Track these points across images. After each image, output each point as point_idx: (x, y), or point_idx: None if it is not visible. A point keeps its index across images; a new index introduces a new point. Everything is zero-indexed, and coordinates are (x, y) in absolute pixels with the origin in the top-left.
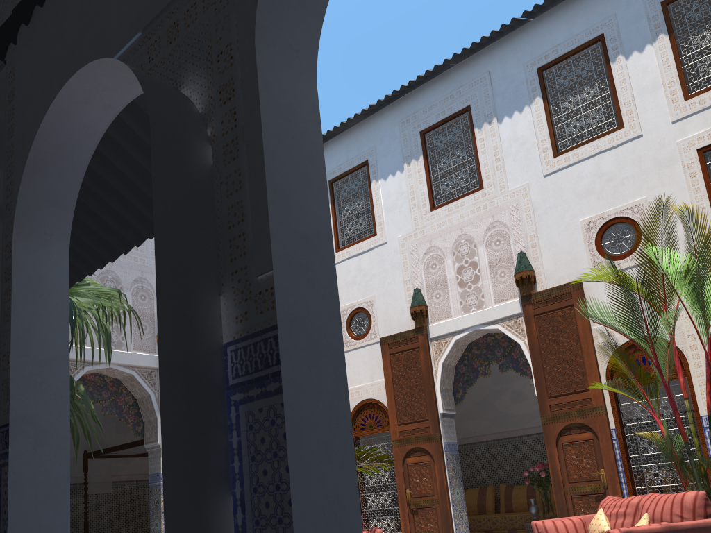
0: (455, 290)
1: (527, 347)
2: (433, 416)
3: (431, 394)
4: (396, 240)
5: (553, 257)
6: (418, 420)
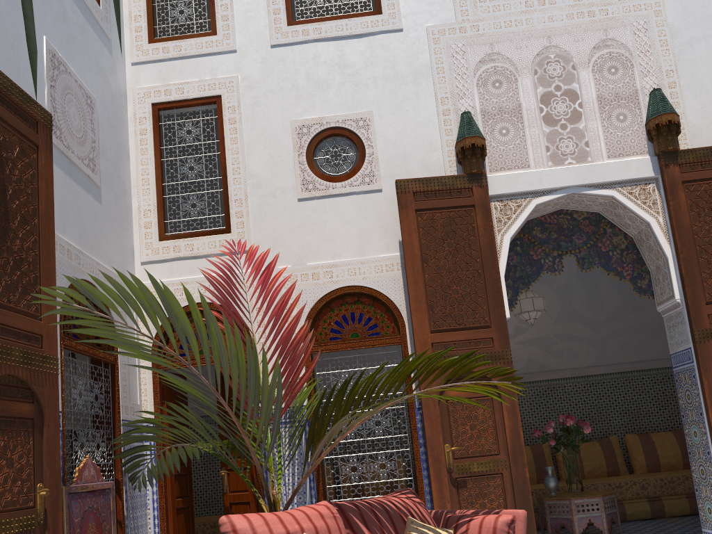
0: (536, 128)
1: (662, 228)
2: (500, 322)
3: (496, 285)
4: (421, 30)
5: (702, 107)
6: (471, 326)
